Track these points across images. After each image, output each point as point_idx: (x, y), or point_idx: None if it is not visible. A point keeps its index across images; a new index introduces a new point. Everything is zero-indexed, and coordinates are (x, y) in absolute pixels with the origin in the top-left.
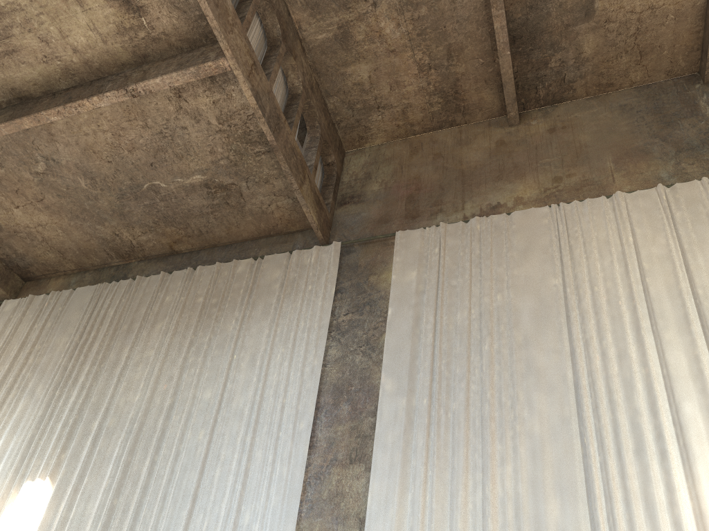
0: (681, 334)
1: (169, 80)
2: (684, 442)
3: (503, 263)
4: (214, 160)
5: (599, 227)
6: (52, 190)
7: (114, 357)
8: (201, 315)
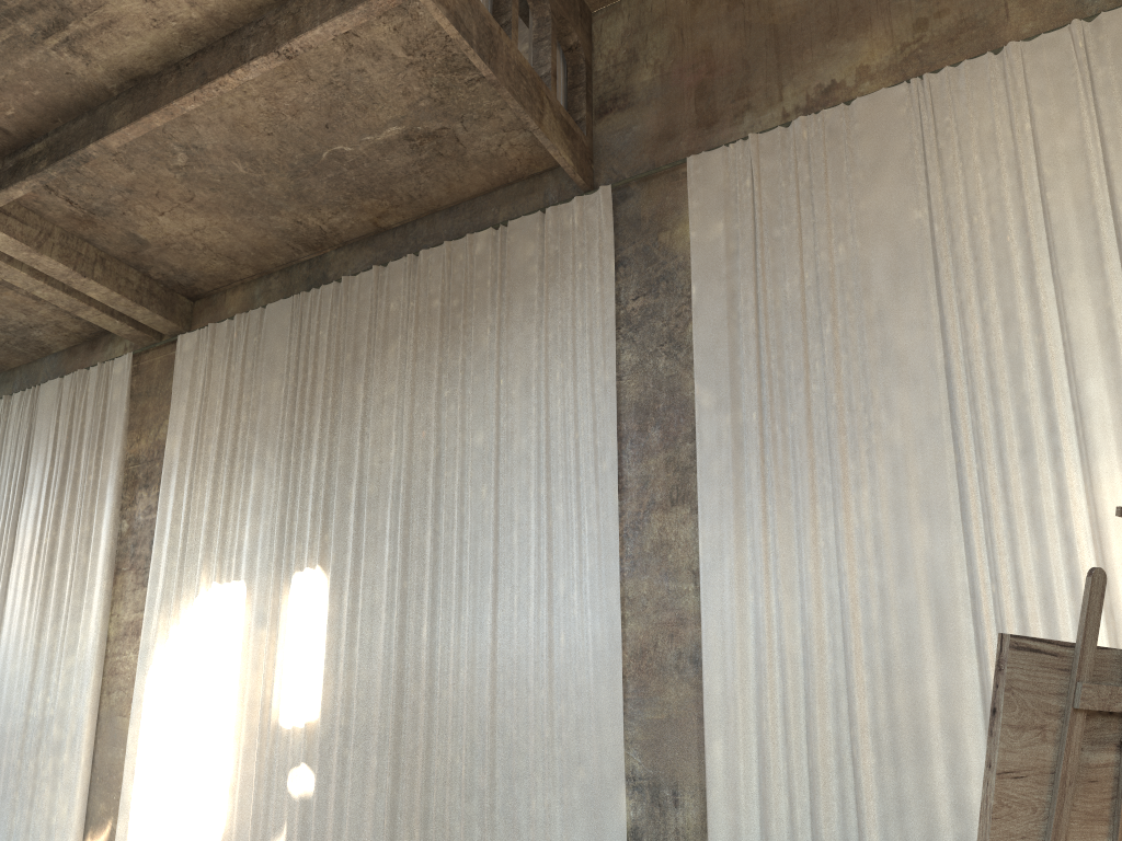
0: (1091, 277)
1: (333, 28)
2: (1083, 433)
3: (843, 192)
4: (411, 103)
5: (982, 111)
6: (203, 184)
7: (348, 401)
8: (443, 326)
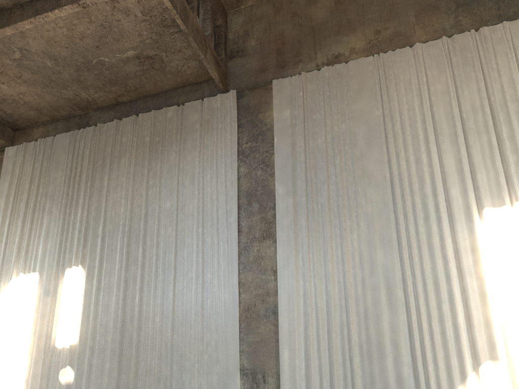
0: (452, 144)
1: None
2: (450, 211)
3: (344, 101)
4: (141, 40)
5: (405, 71)
6: (27, 70)
7: (99, 184)
8: (150, 150)
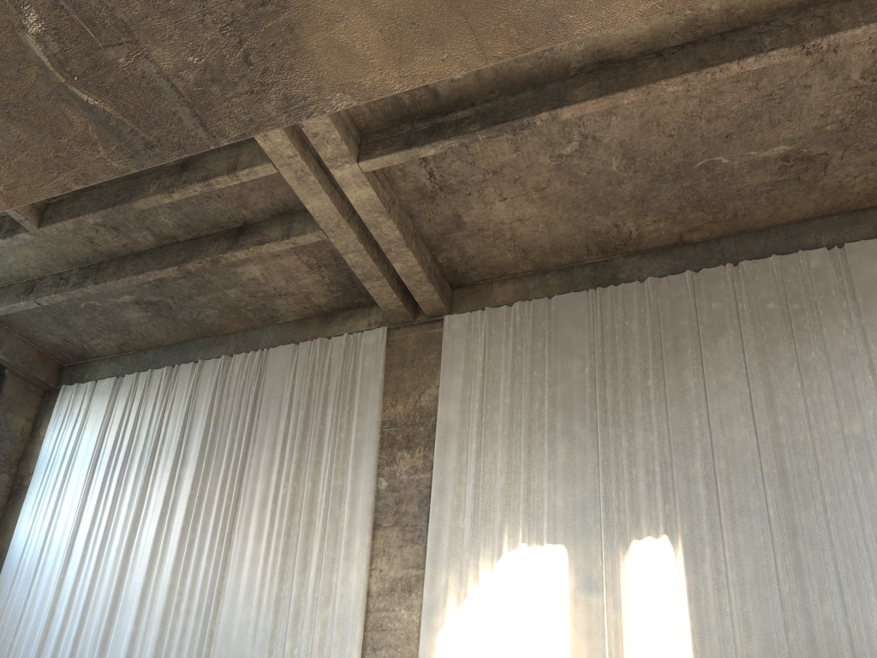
0: None
1: (876, 30)
2: None
3: None
4: (819, 125)
5: None
6: (566, 176)
7: (674, 383)
8: (782, 326)
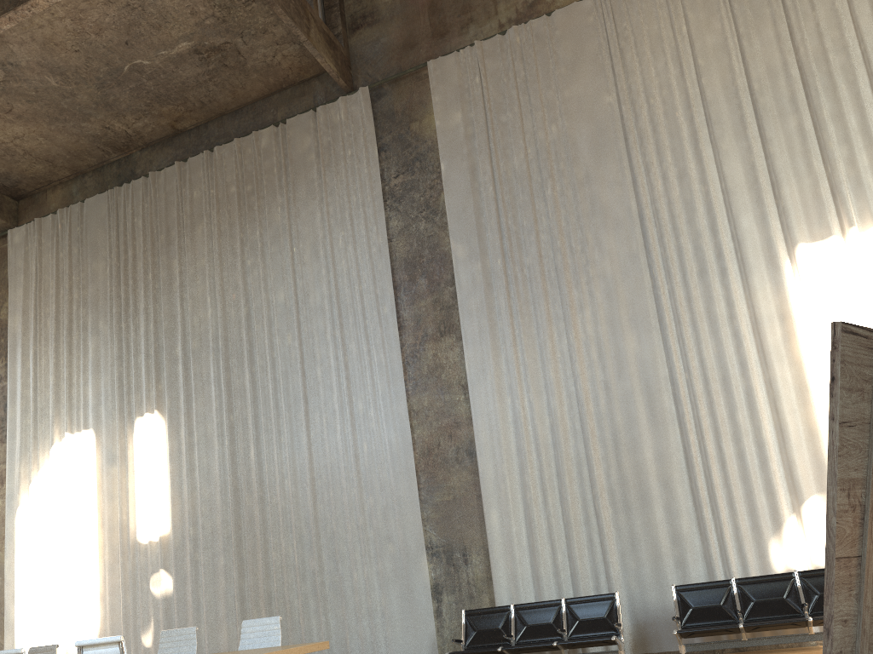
0: (738, 140)
1: None
2: (741, 256)
3: (551, 84)
4: (198, 21)
5: (650, 18)
6: (20, 97)
7: (166, 274)
8: (240, 208)
